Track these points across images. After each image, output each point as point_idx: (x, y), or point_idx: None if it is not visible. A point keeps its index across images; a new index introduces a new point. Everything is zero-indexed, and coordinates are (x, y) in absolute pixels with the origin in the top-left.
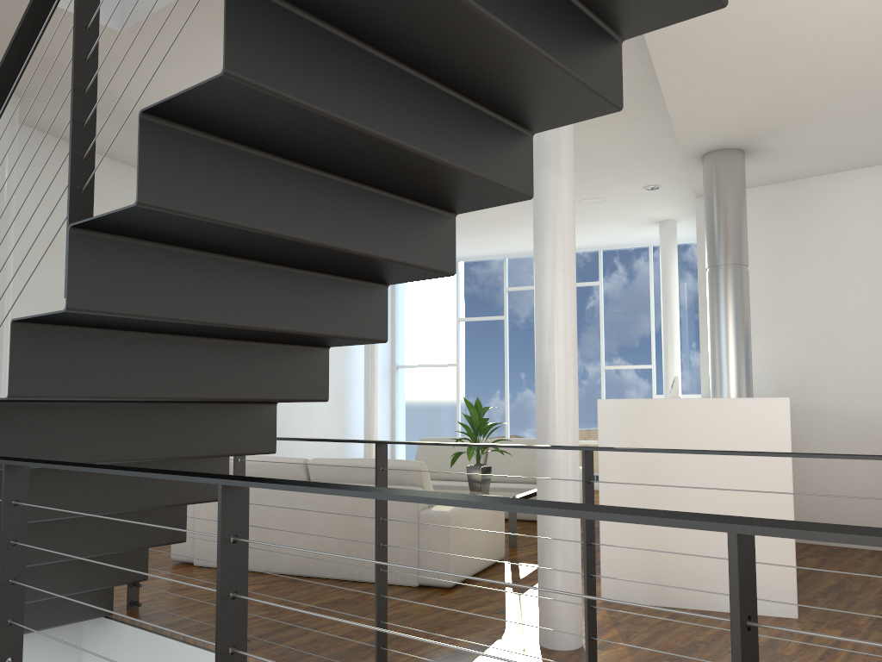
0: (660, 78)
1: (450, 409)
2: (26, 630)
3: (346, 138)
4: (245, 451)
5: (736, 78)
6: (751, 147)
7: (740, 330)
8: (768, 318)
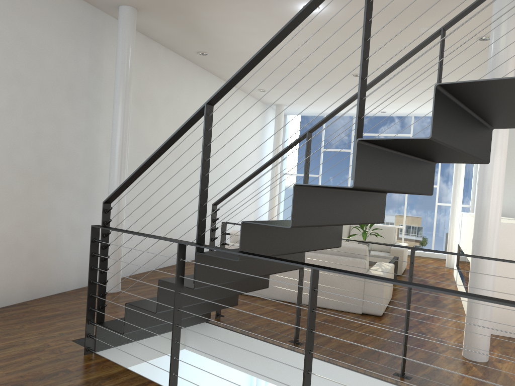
0: None
1: None
2: None
3: None
4: (331, 246)
5: None
6: None
7: None
8: None
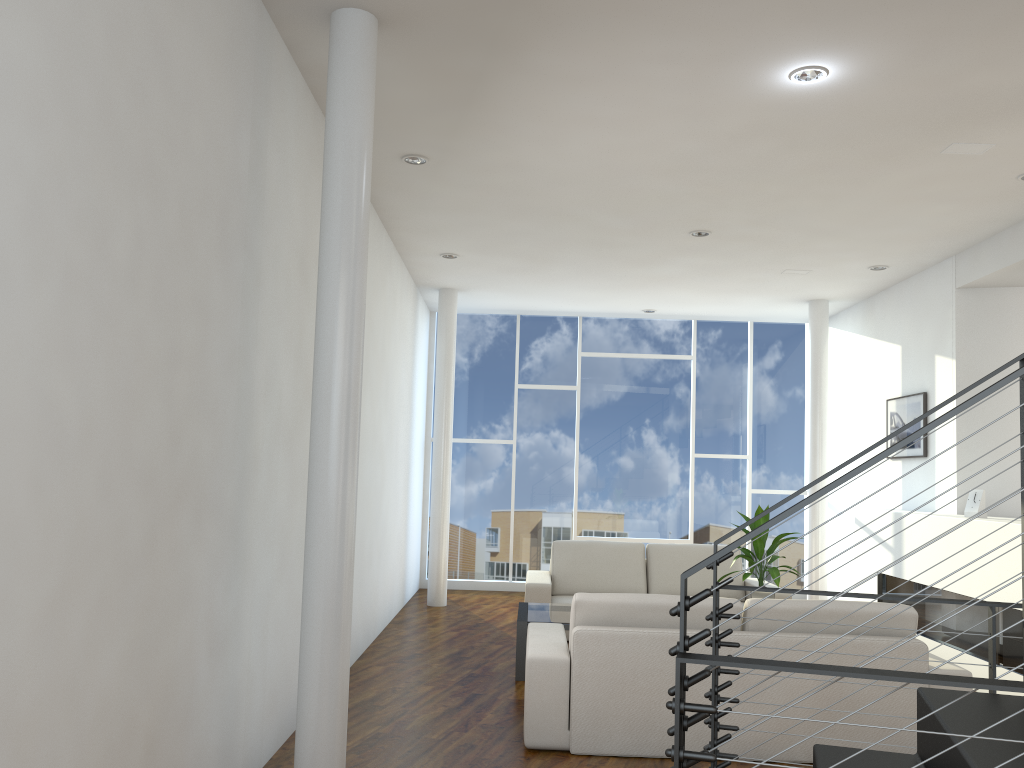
0: None
1: (501, 497)
2: None
3: None
4: None
5: None
6: None
7: None
8: None
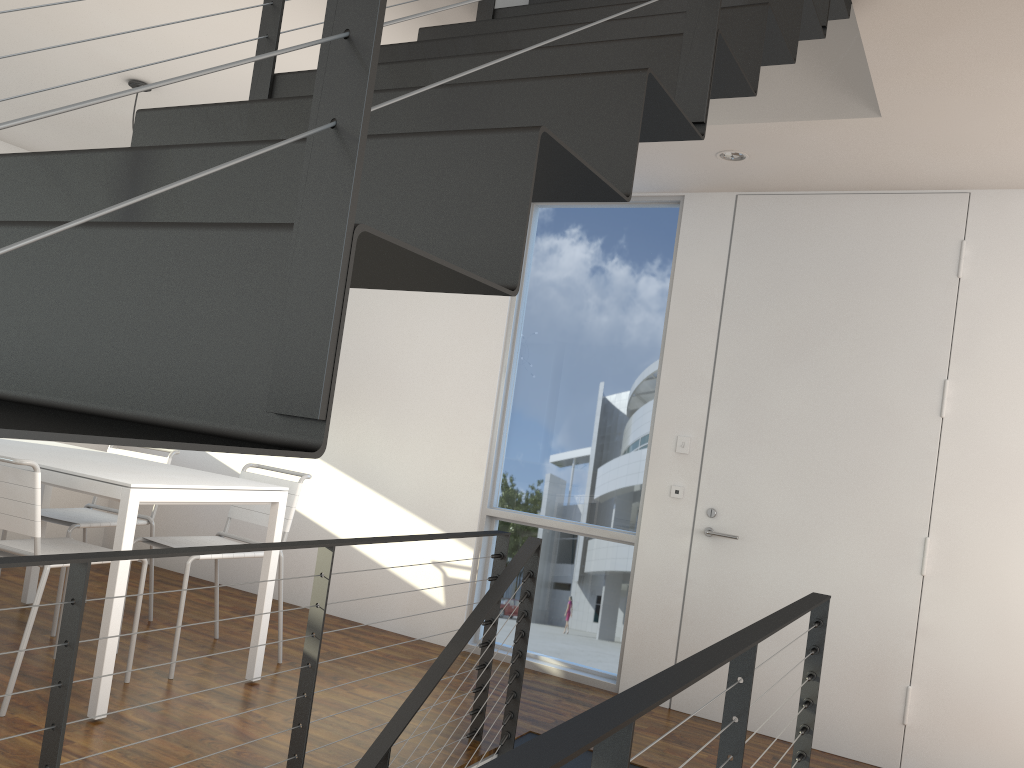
0: None
1: None
2: None
3: None
4: None
5: None
6: None
7: None
8: None
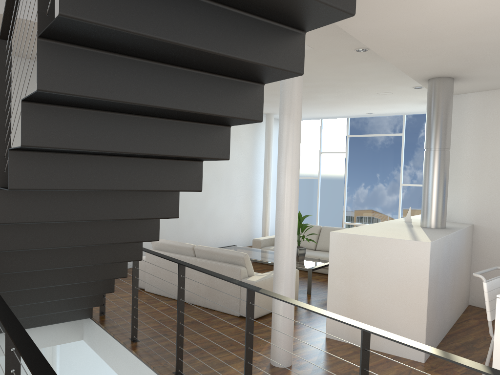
0: (374, 50)
1: (313, 203)
2: (51, 323)
3: (104, 153)
4: (125, 260)
5: (422, 49)
6: (456, 76)
7: (439, 187)
8: (474, 174)
